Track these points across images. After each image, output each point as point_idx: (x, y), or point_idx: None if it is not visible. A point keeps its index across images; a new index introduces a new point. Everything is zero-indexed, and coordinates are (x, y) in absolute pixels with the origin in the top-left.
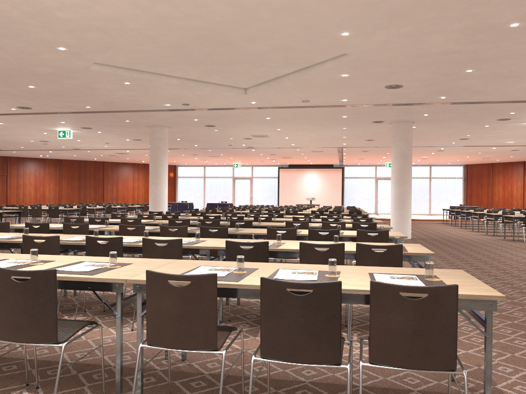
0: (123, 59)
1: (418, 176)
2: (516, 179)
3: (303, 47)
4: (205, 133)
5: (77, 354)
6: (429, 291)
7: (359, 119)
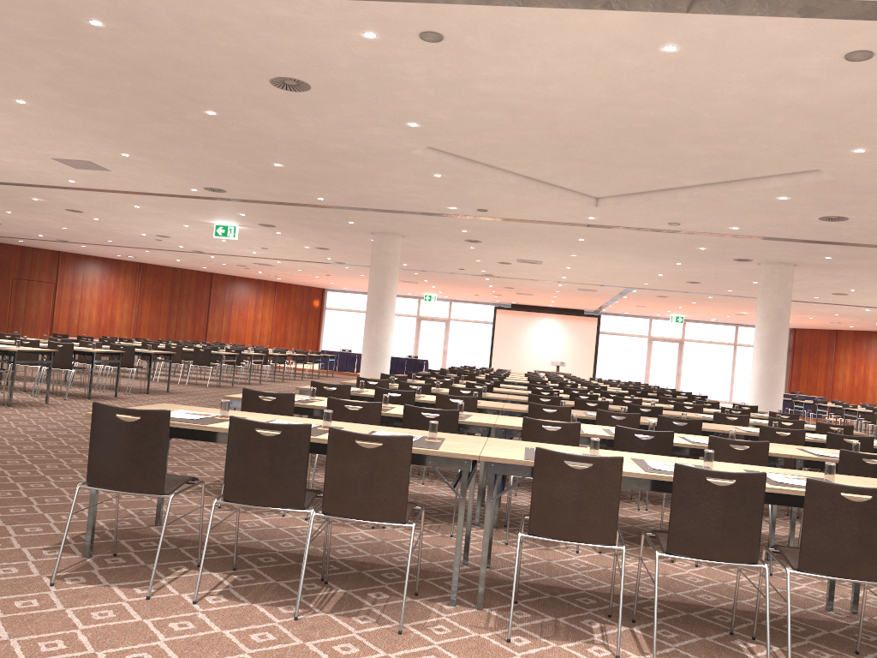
0: (469, 143)
1: (717, 340)
2: (874, 359)
3: (759, 157)
4: (448, 249)
5: (699, 596)
6: None
7: (720, 254)
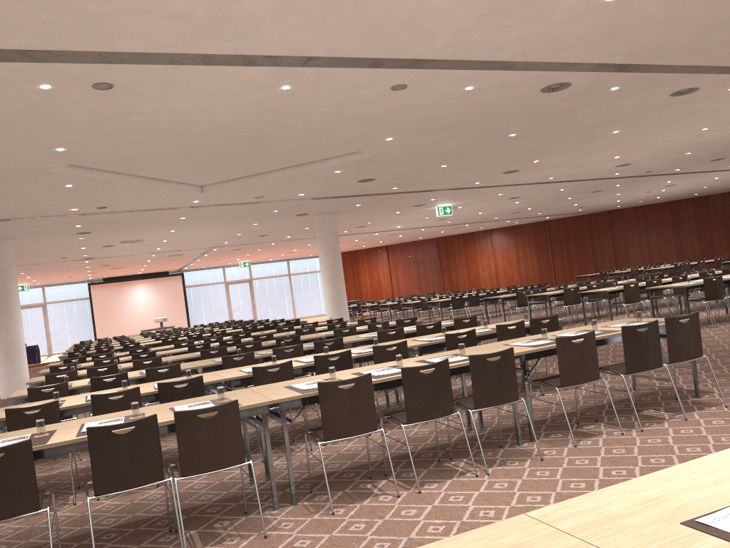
0: (103, 157)
1: (276, 274)
2: (382, 266)
3: (325, 147)
4: (57, 243)
5: (404, 448)
6: (690, 316)
7: (287, 213)
